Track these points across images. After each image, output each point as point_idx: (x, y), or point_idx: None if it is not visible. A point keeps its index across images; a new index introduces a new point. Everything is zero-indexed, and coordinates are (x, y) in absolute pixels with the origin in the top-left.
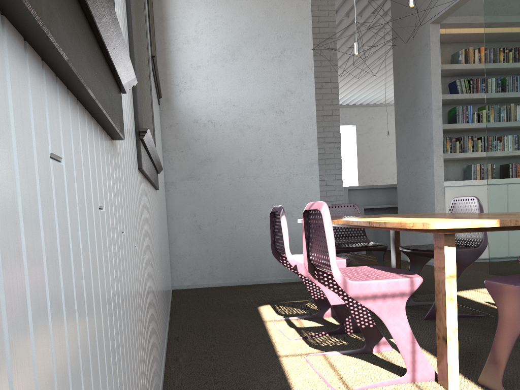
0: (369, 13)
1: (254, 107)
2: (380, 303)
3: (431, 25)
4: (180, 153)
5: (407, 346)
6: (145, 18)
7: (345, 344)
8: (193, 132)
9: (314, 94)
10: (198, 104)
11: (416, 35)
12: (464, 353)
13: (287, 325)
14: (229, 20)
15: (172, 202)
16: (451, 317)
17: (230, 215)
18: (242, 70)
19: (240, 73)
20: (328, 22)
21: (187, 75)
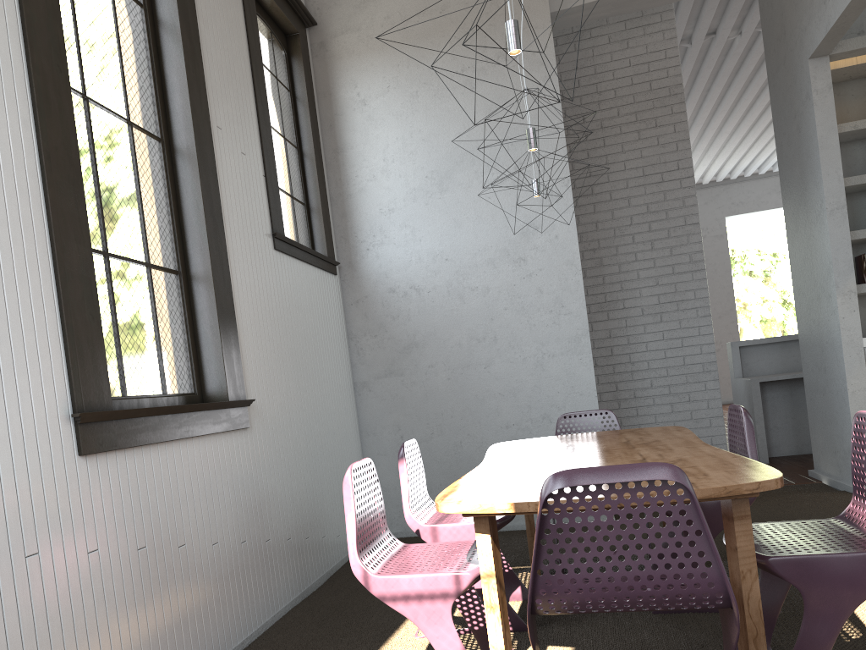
0: None
1: (478, 258)
2: (415, 607)
3: (812, 62)
4: (373, 339)
5: None
6: (205, 217)
7: (478, 649)
8: (390, 306)
9: (574, 224)
10: (394, 265)
11: (795, 80)
12: None
13: None
14: (431, 134)
15: (366, 411)
16: (494, 633)
17: (452, 426)
18: (457, 205)
19: (453, 210)
20: (667, 68)
21: (376, 225)
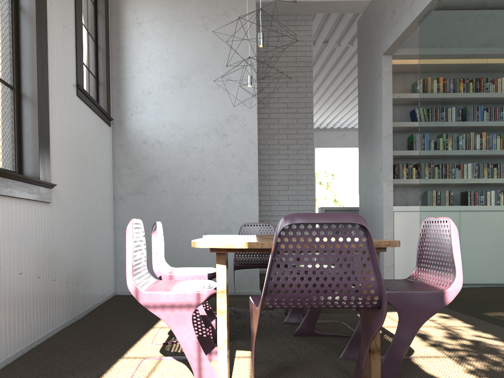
0: None
1: (199, 130)
2: (168, 313)
3: (384, 56)
4: (129, 170)
5: (193, 354)
6: (37, 54)
7: None
8: (142, 151)
9: (256, 119)
10: (147, 127)
11: (373, 66)
12: (282, 367)
13: (167, 332)
14: (179, 51)
15: (119, 215)
16: (221, 329)
17: (173, 229)
18: (190, 97)
19: (187, 99)
20: (305, 51)
21: (139, 100)
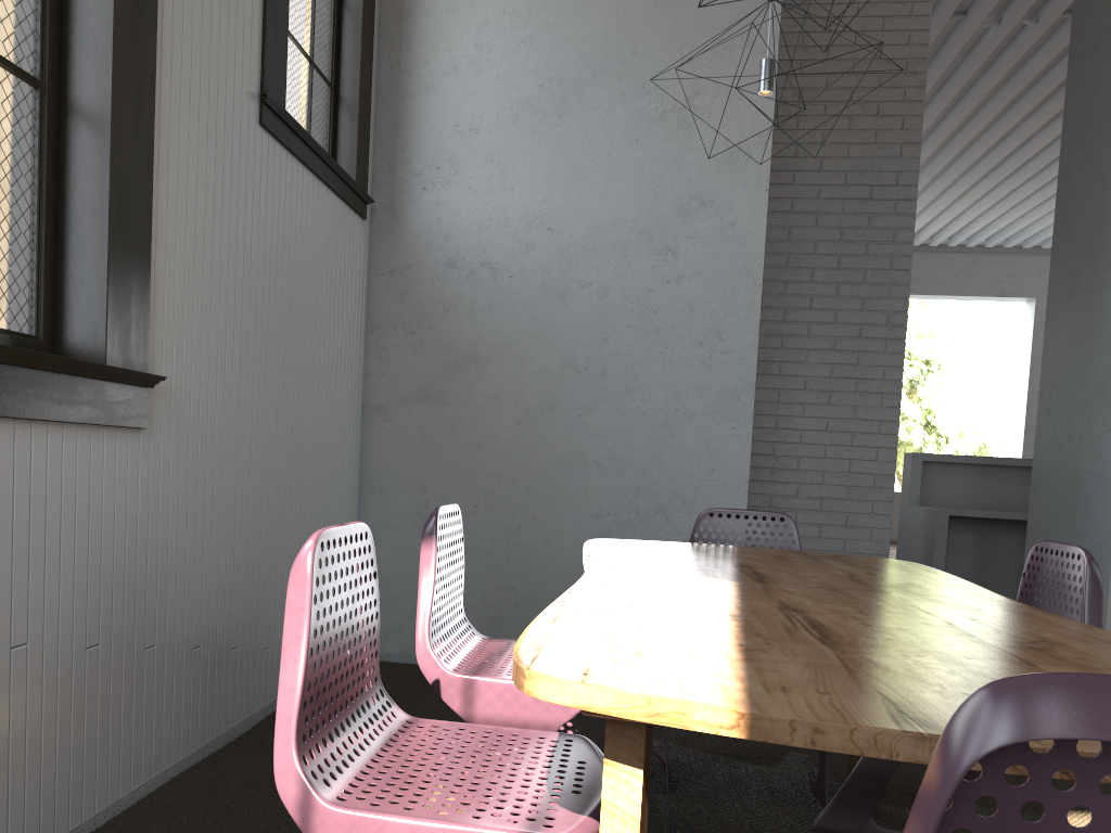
0: (1059, 12)
1: (601, 236)
2: None
3: None
4: (407, 338)
5: None
6: None
7: None
8: (444, 289)
9: (764, 209)
10: (462, 223)
11: None
12: None
13: None
14: (561, 17)
15: (375, 453)
16: None
17: (511, 499)
18: (582, 143)
19: (574, 149)
20: (910, 30)
21: (444, 152)
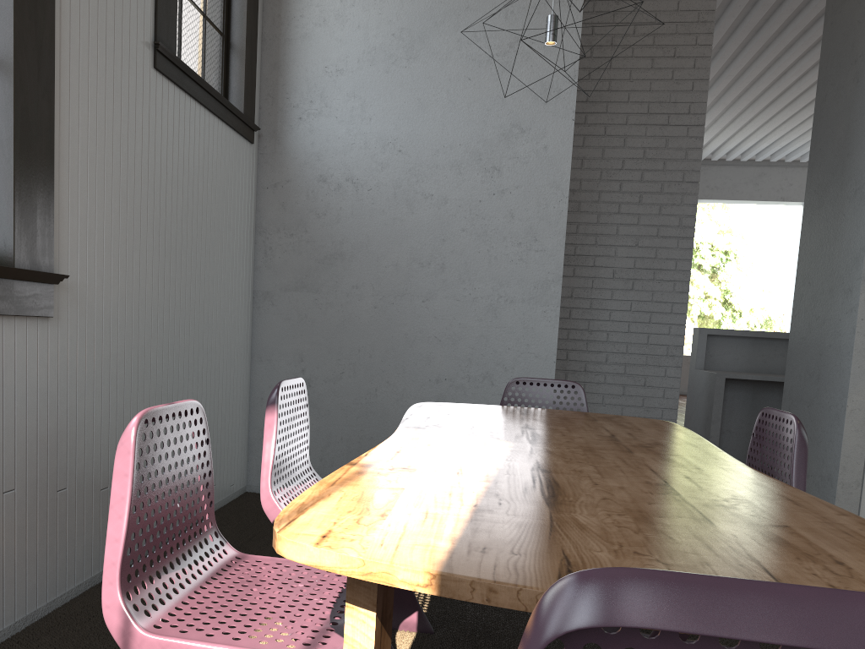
0: None
1: (441, 157)
2: None
3: None
4: (287, 239)
5: None
6: None
7: None
8: (316, 199)
9: (571, 135)
10: (330, 146)
11: None
12: None
13: None
14: None
15: (263, 330)
16: None
17: (369, 368)
18: (426, 81)
19: (420, 86)
20: None
21: (316, 88)
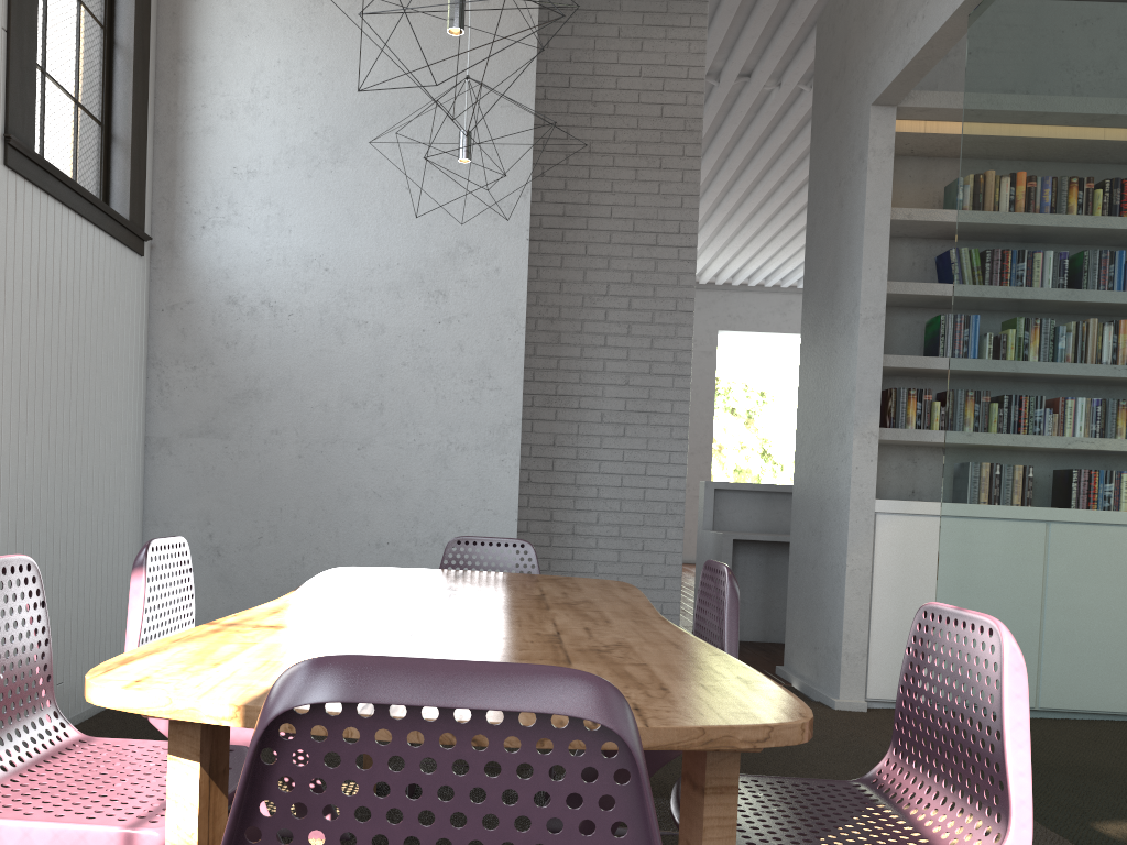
0: None
1: (376, 278)
2: None
3: (875, 110)
4: (189, 373)
5: None
6: None
7: None
8: (225, 325)
9: (525, 257)
10: (242, 262)
11: (848, 133)
12: None
13: None
14: (334, 69)
15: (159, 486)
16: None
17: (294, 531)
18: (356, 189)
19: (349, 195)
20: (687, 92)
21: (223, 192)
